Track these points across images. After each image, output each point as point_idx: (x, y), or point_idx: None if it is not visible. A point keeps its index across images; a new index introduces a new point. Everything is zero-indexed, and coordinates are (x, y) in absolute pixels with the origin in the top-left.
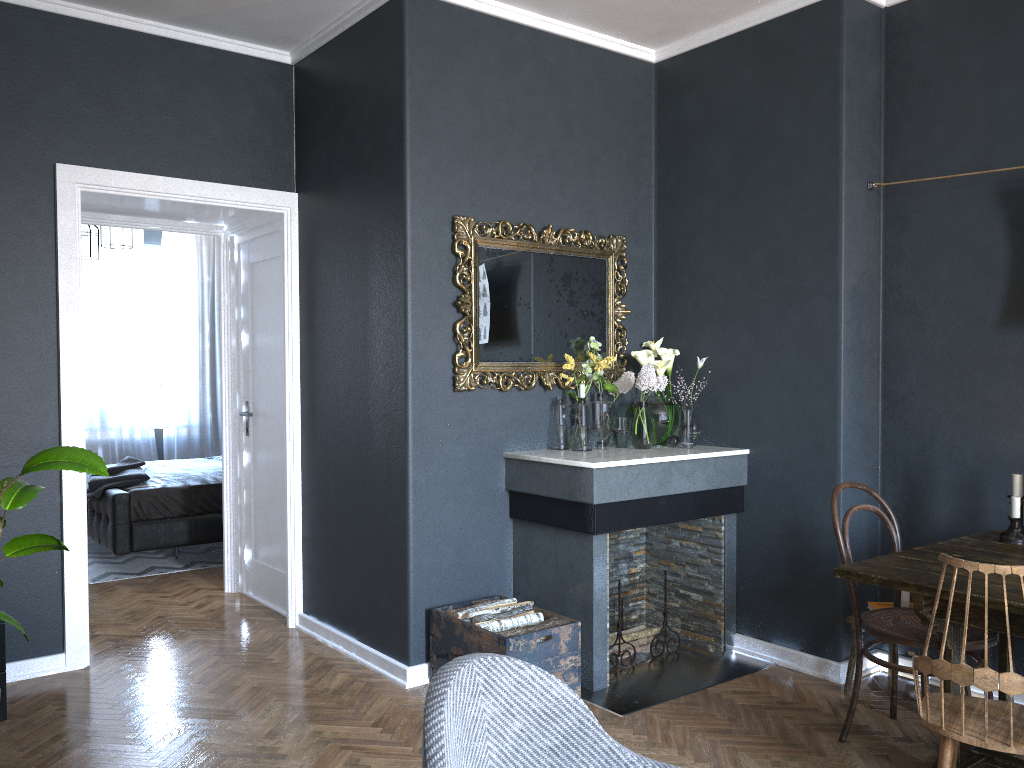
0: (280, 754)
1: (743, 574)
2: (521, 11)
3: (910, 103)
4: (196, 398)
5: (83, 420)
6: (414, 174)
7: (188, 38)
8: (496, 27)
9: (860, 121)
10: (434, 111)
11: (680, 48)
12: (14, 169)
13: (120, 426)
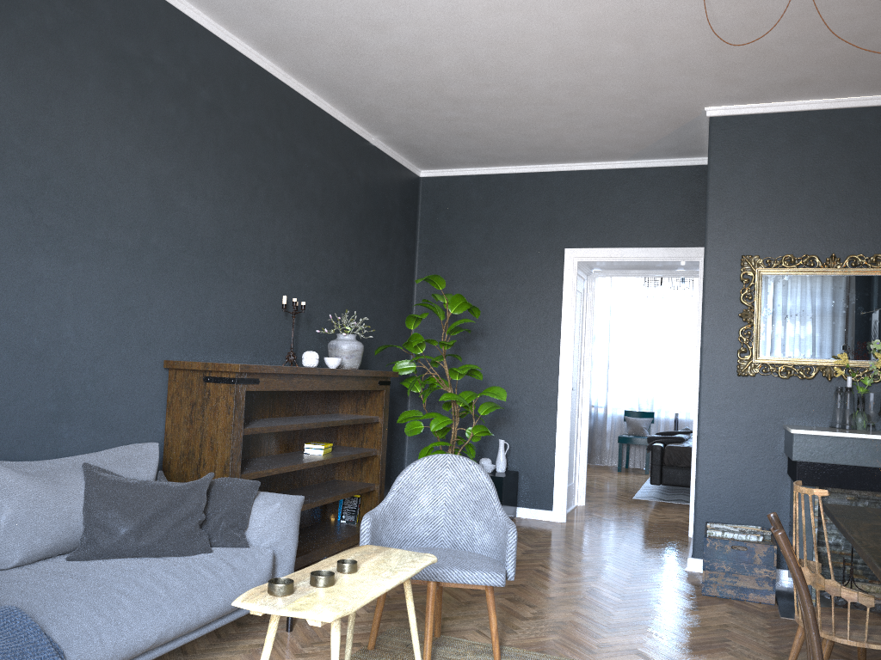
0: (570, 565)
1: None
2: (810, 101)
3: None
4: None
5: (570, 385)
6: (711, 232)
7: (641, 165)
8: (788, 119)
9: None
10: (729, 188)
11: None
12: (546, 254)
13: None
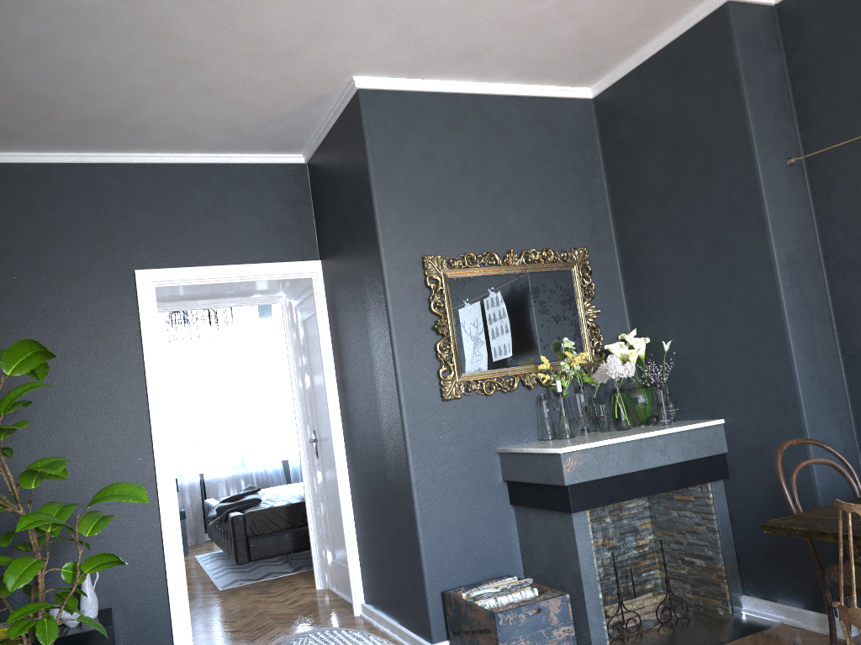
0: None
1: (739, 537)
2: (460, 83)
3: (813, 81)
4: None
5: (172, 460)
6: (384, 229)
7: (223, 160)
8: (441, 100)
9: (767, 107)
10: (395, 176)
11: (609, 81)
12: (106, 279)
13: (255, 461)
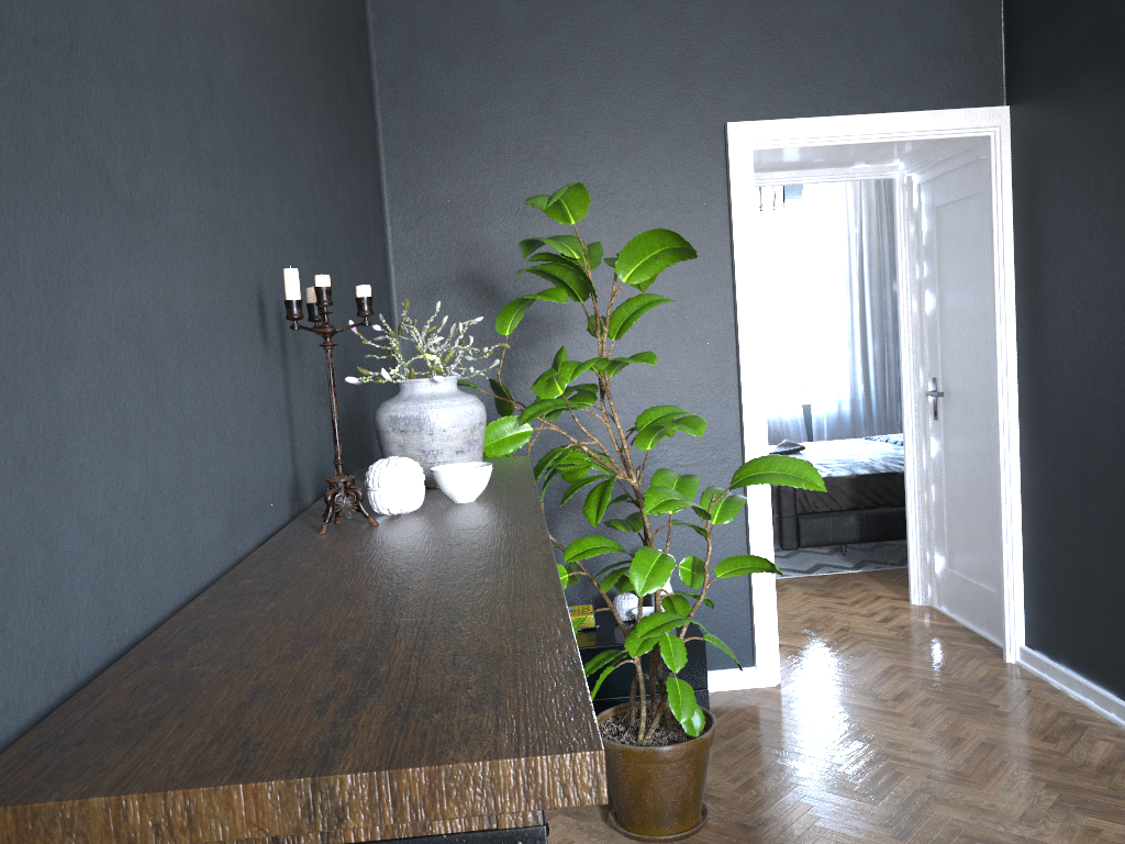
0: None
1: None
2: None
3: None
4: (845, 369)
5: (764, 412)
6: None
7: None
8: None
9: None
10: None
11: None
12: (685, 138)
13: (767, 403)
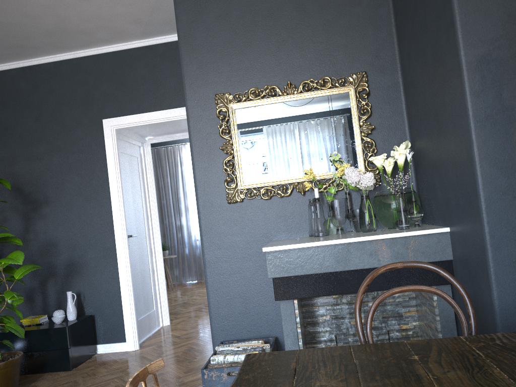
0: None
1: None
2: None
3: None
4: None
5: (125, 233)
6: (187, 77)
7: (153, 42)
8: None
9: None
10: (197, 36)
11: None
12: (89, 126)
13: None
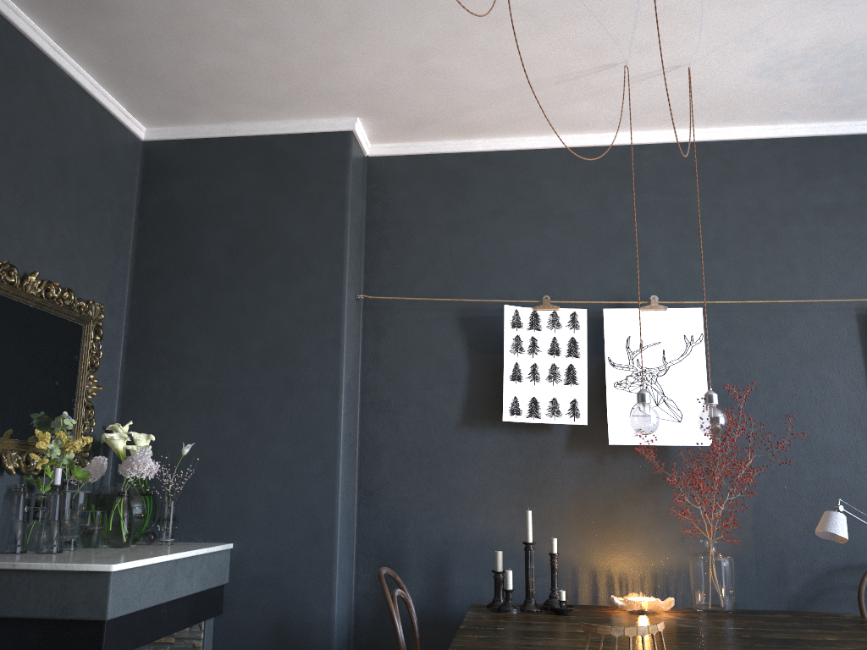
0: None
1: None
2: (35, 26)
3: (387, 236)
4: None
5: None
6: None
7: None
8: (5, 29)
9: (355, 240)
10: None
11: (177, 134)
12: None
13: None
